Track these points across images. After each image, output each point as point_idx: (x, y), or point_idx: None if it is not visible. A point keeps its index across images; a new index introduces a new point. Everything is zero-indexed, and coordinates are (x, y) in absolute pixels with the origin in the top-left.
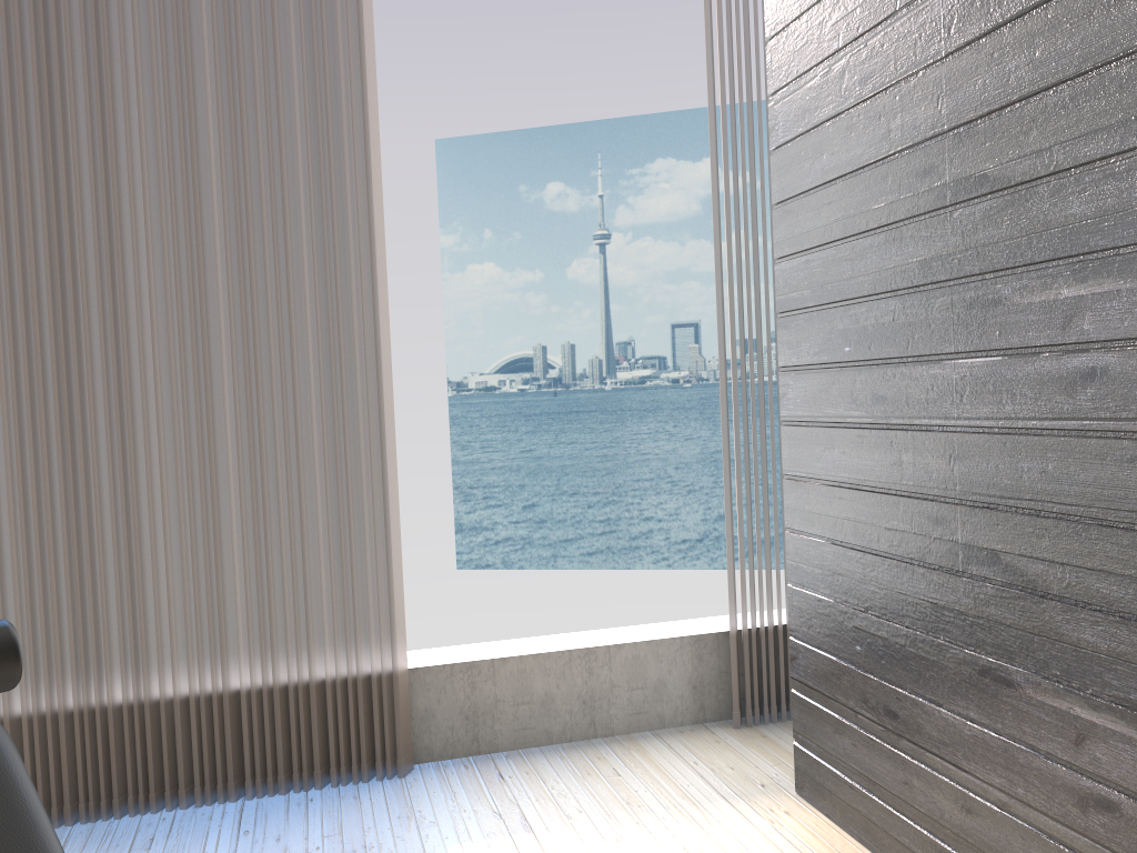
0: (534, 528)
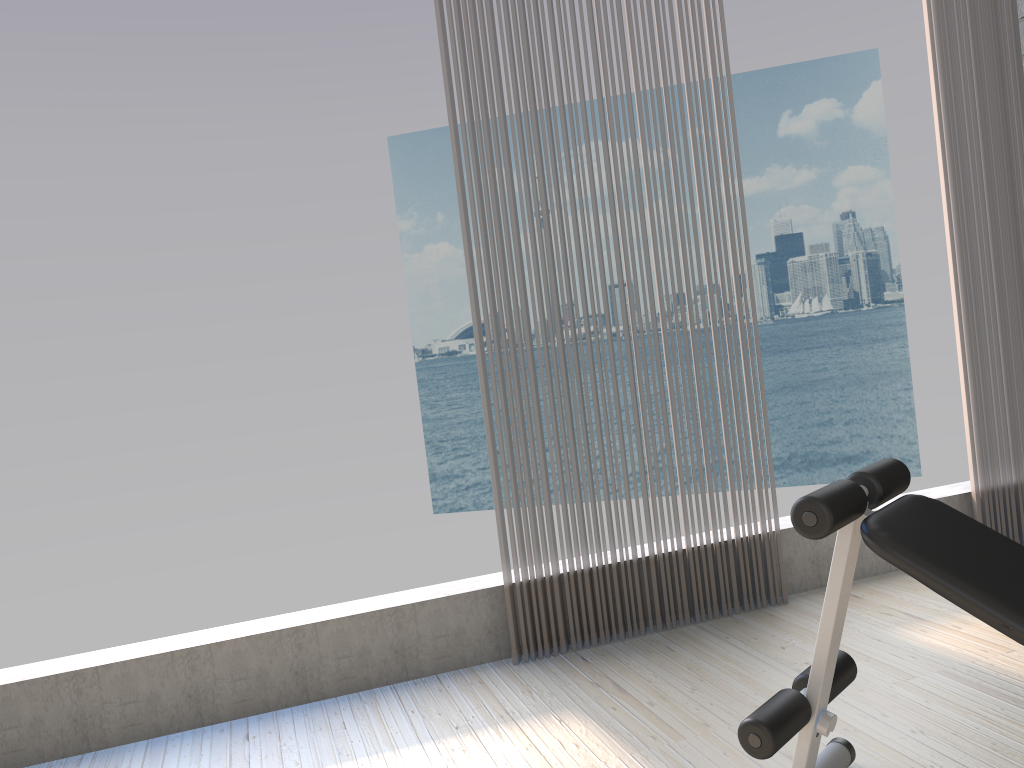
0: (500, 472)
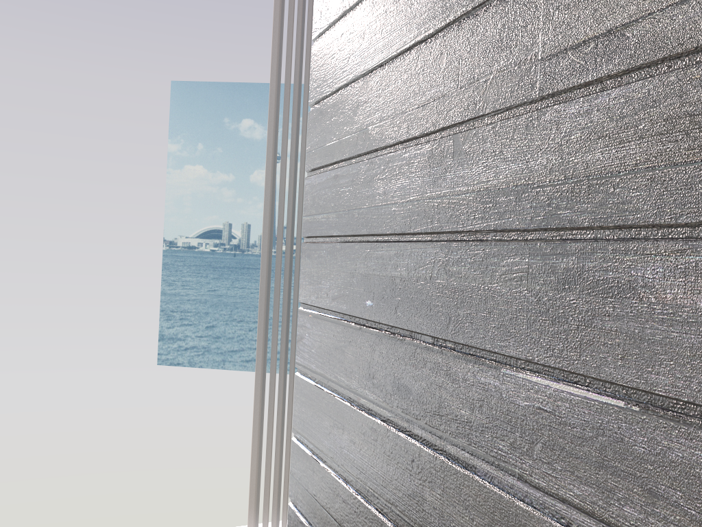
0: (212, 341)
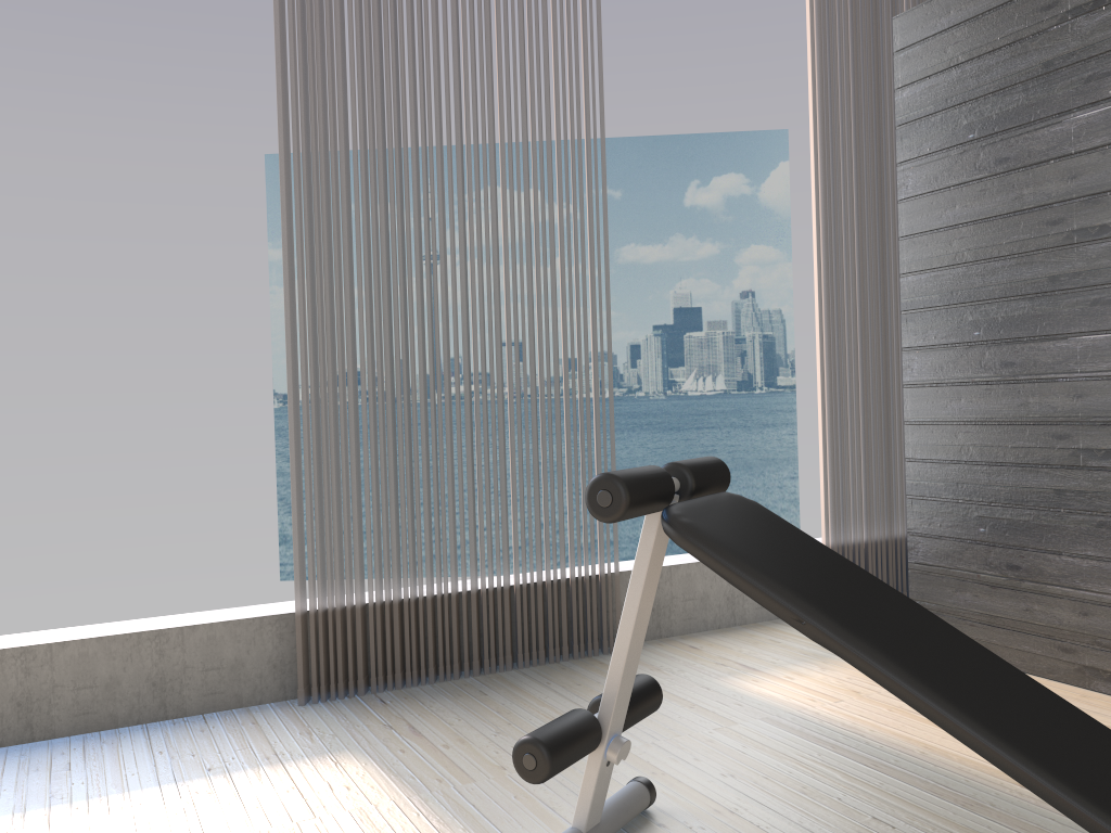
0: None
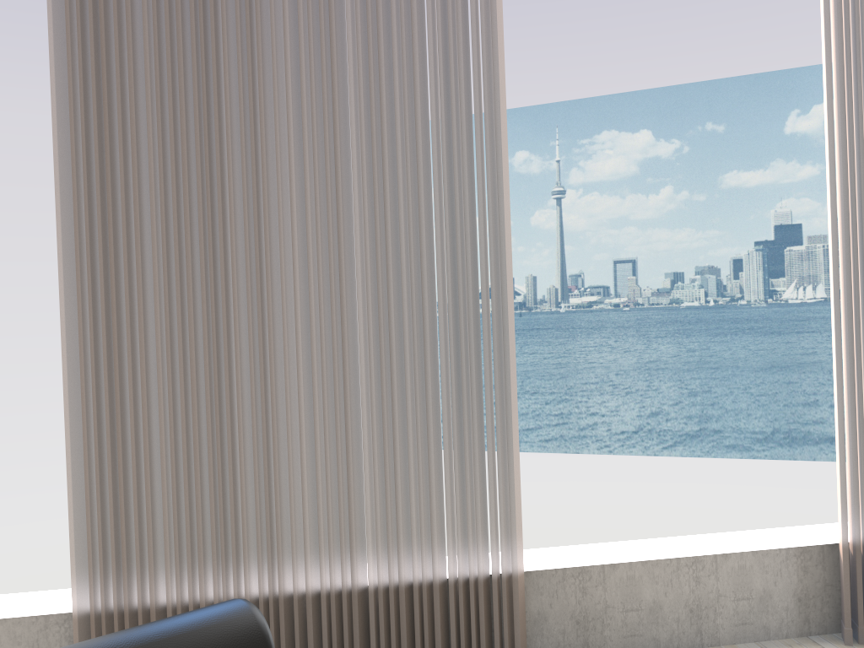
0: None
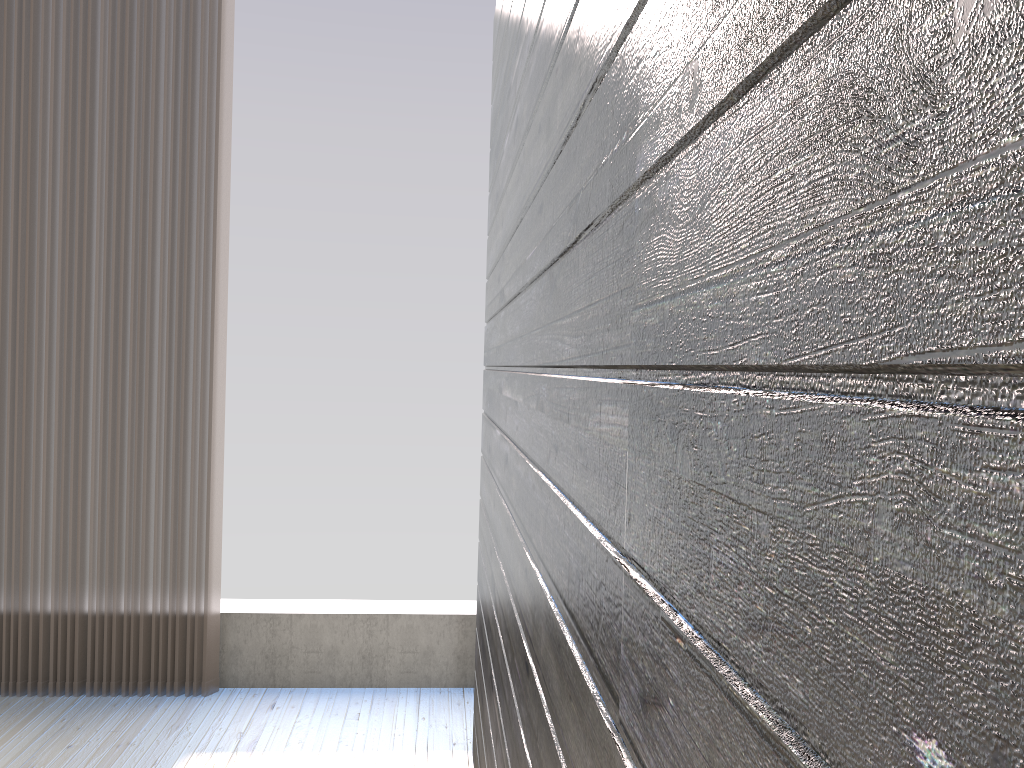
0: None
